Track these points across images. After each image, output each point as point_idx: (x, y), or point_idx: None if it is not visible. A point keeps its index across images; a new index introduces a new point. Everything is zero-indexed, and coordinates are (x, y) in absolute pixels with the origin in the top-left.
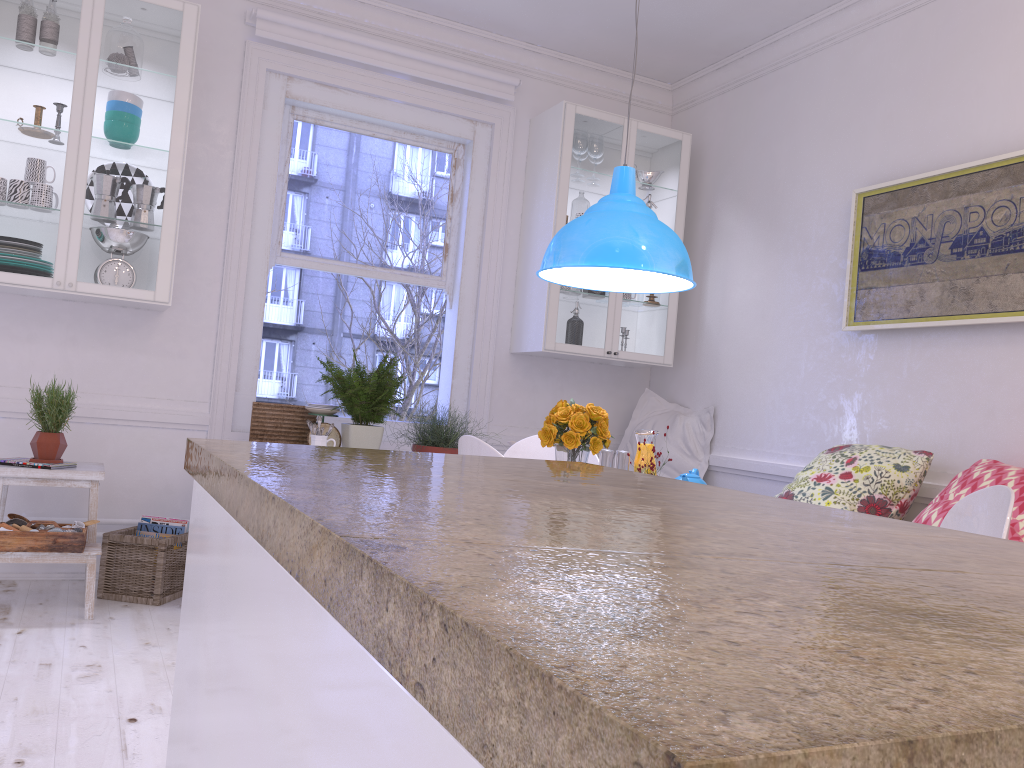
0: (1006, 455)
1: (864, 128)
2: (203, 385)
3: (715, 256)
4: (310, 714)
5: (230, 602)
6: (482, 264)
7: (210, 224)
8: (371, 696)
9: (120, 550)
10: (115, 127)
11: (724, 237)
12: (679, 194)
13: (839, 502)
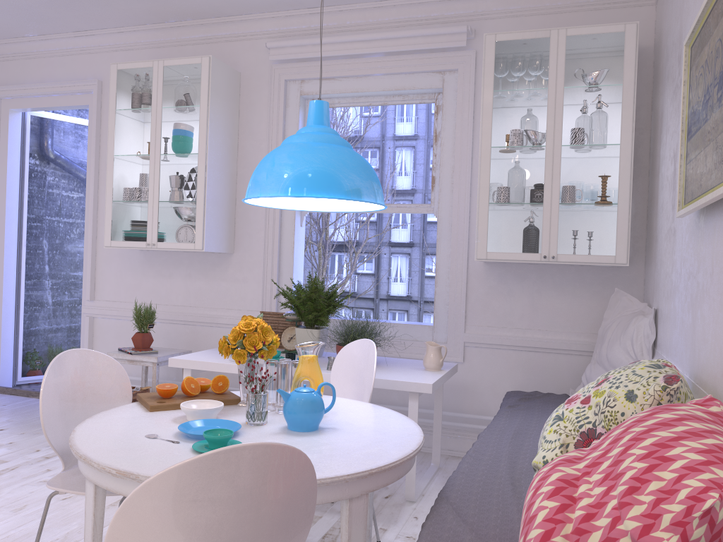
0: None
1: None
2: (257, 299)
3: (662, 144)
4: None
5: None
6: (453, 189)
7: None
8: None
9: None
10: (171, 146)
11: (664, 122)
12: (624, 87)
13: (557, 432)
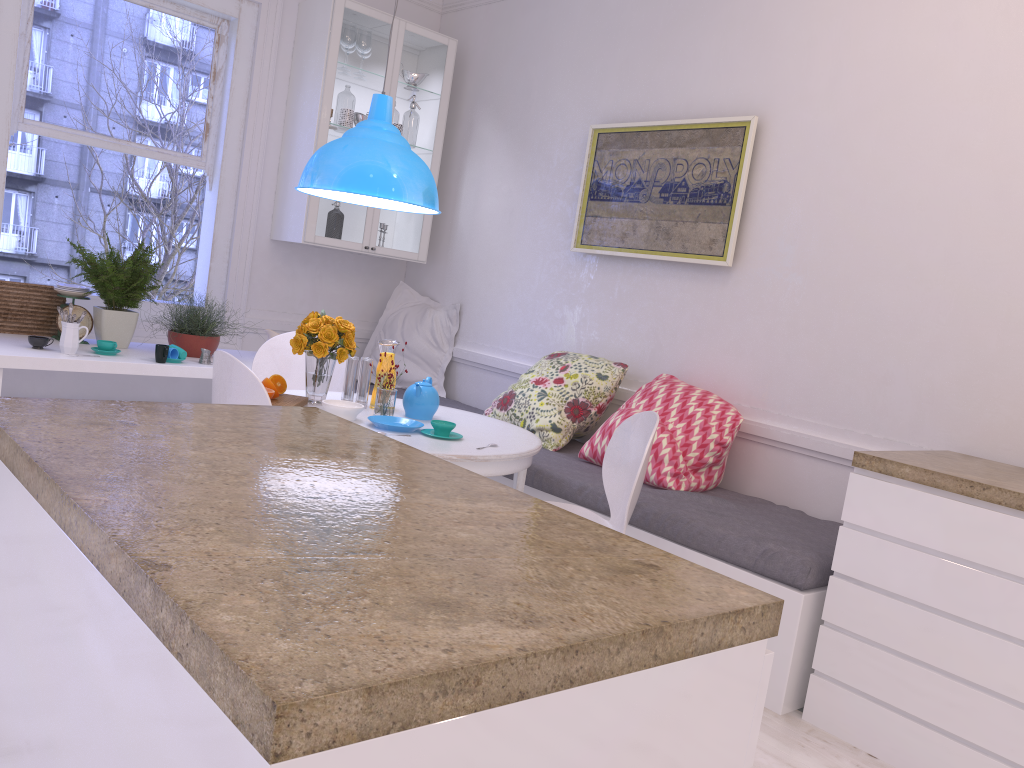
0: (681, 371)
1: (605, 68)
2: None
3: (471, 163)
4: (110, 652)
5: (34, 559)
6: (244, 149)
7: None
8: (152, 652)
9: None
10: None
11: (480, 146)
12: (442, 99)
13: (550, 403)
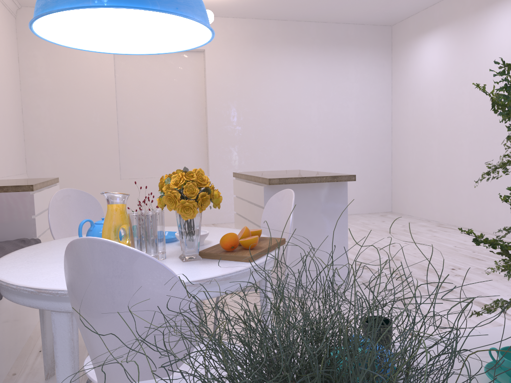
0: None
1: None
2: None
3: None
4: None
5: None
6: None
7: None
8: None
9: None
10: None
11: None
12: None
13: None
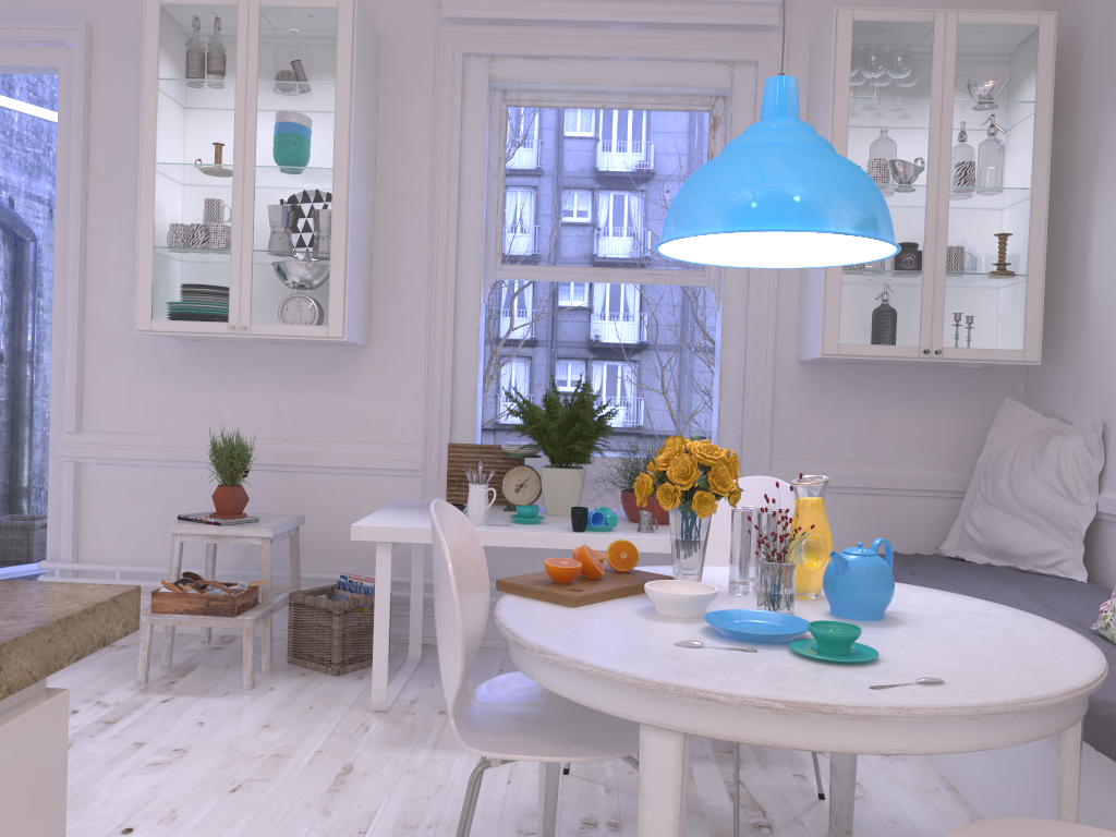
0: None
1: None
2: (415, 425)
3: (1101, 190)
4: None
5: None
6: None
7: (411, 243)
8: None
9: (304, 612)
10: (277, 151)
11: (1112, 159)
12: (1038, 106)
13: None
